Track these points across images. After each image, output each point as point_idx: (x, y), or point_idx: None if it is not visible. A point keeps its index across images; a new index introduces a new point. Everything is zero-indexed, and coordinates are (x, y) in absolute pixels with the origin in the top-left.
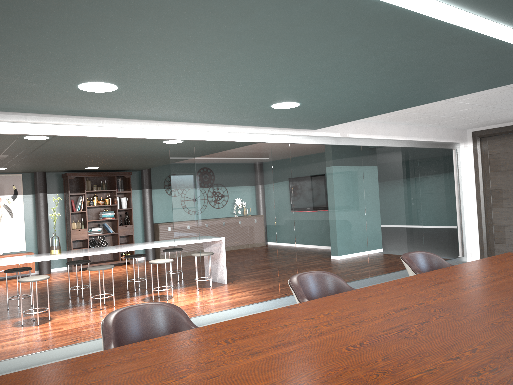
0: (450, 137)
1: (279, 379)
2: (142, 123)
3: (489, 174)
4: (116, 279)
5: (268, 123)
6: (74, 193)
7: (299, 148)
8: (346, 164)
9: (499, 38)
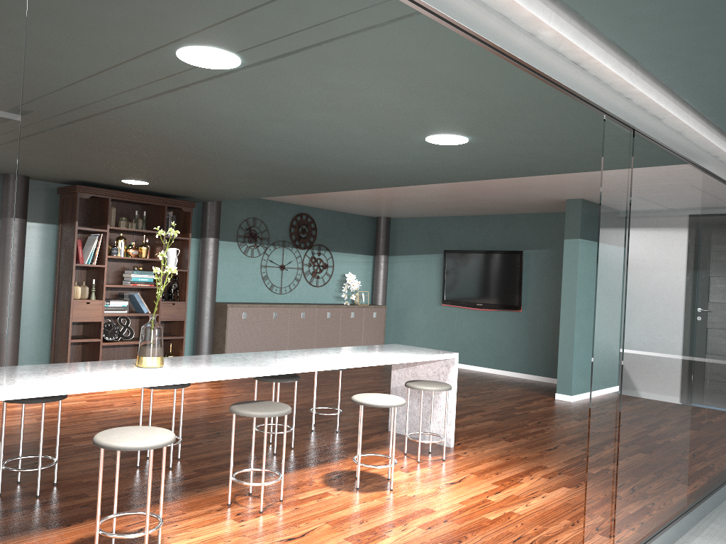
0: None
1: None
2: (599, 51)
3: None
4: (189, 415)
5: None
6: (87, 228)
7: (724, 191)
8: None
9: None
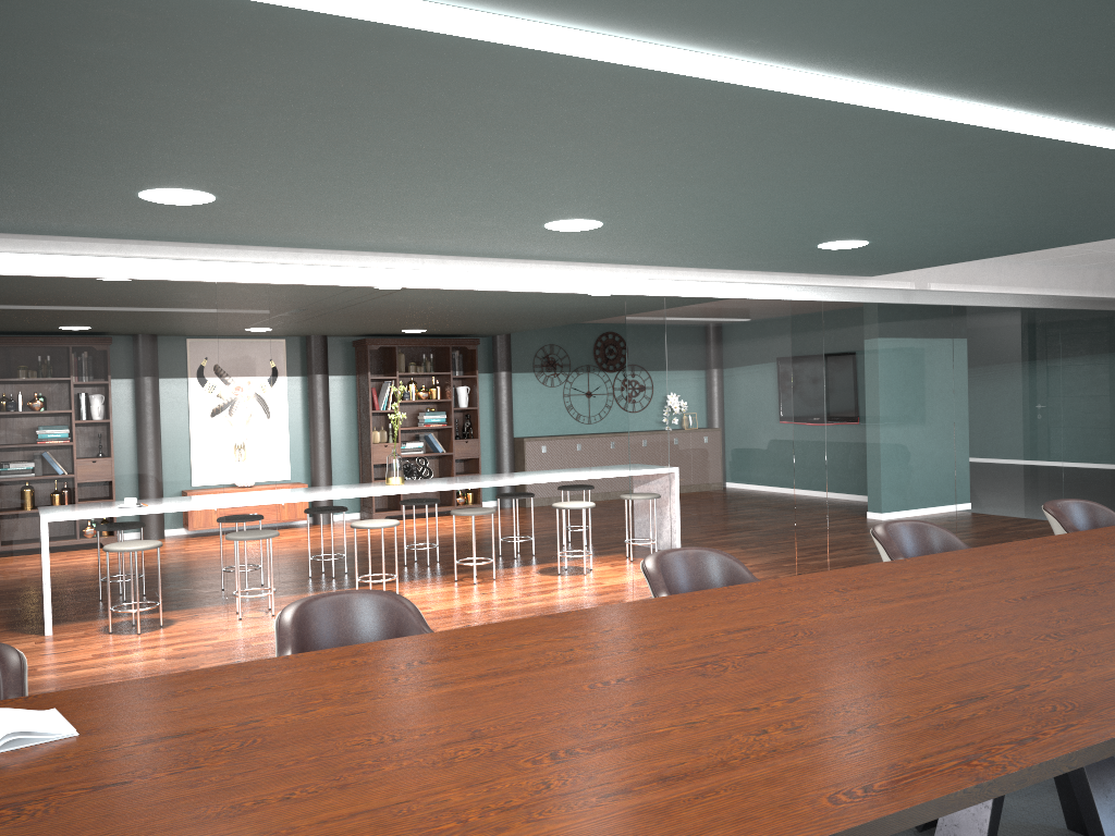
0: None
1: (937, 620)
2: (587, 268)
3: None
4: (466, 538)
5: (794, 267)
6: (379, 377)
7: (839, 309)
8: (922, 339)
9: None
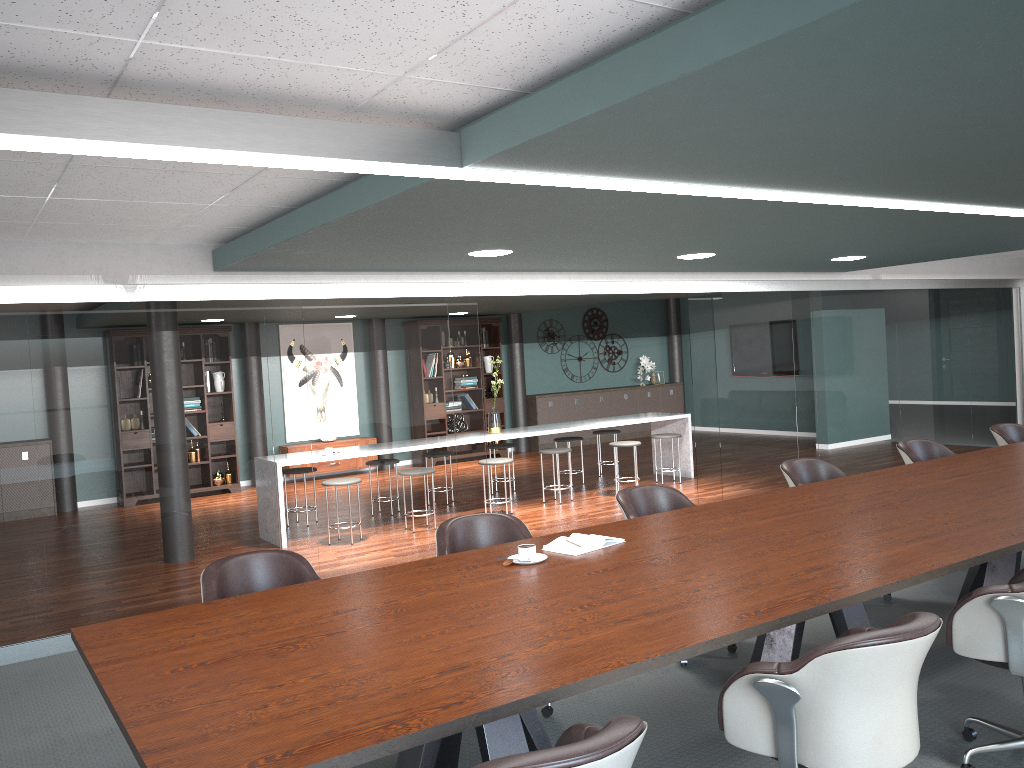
0: (1011, 271)
1: (981, 484)
2: (667, 276)
3: None
4: (516, 475)
5: (800, 269)
6: None
7: (822, 296)
8: (876, 315)
9: None
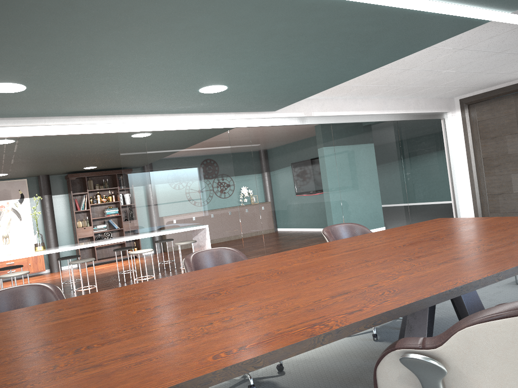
0: (434, 106)
1: (41, 338)
2: (85, 119)
3: (479, 142)
4: (115, 273)
5: (216, 108)
6: (77, 193)
7: (260, 130)
8: (314, 143)
9: (356, 1)
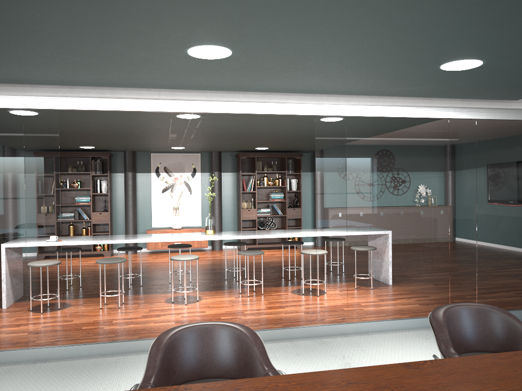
0: None
1: None
2: (282, 97)
3: None
4: (276, 264)
5: (443, 92)
6: (245, 173)
7: (490, 125)
8: None
9: None
